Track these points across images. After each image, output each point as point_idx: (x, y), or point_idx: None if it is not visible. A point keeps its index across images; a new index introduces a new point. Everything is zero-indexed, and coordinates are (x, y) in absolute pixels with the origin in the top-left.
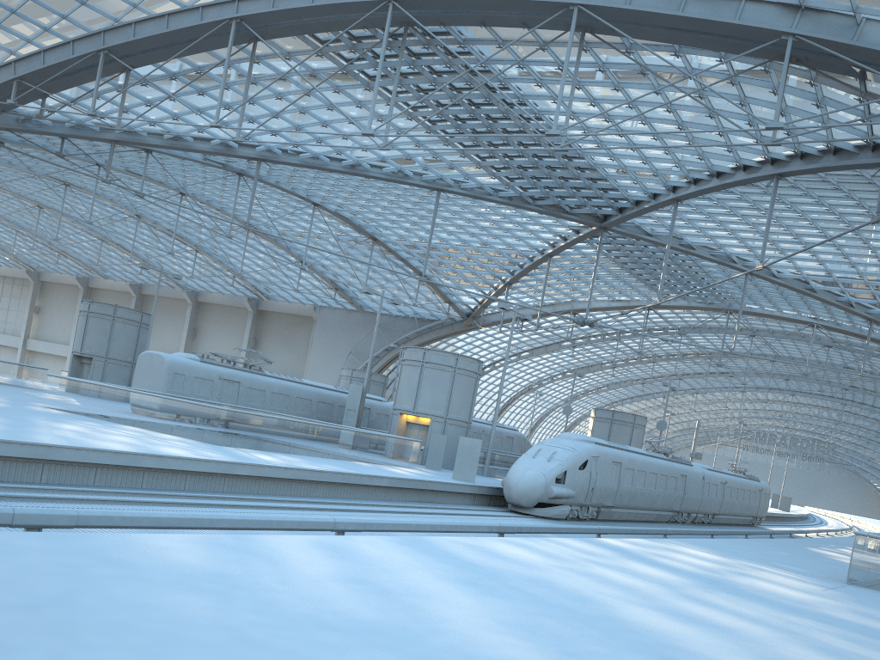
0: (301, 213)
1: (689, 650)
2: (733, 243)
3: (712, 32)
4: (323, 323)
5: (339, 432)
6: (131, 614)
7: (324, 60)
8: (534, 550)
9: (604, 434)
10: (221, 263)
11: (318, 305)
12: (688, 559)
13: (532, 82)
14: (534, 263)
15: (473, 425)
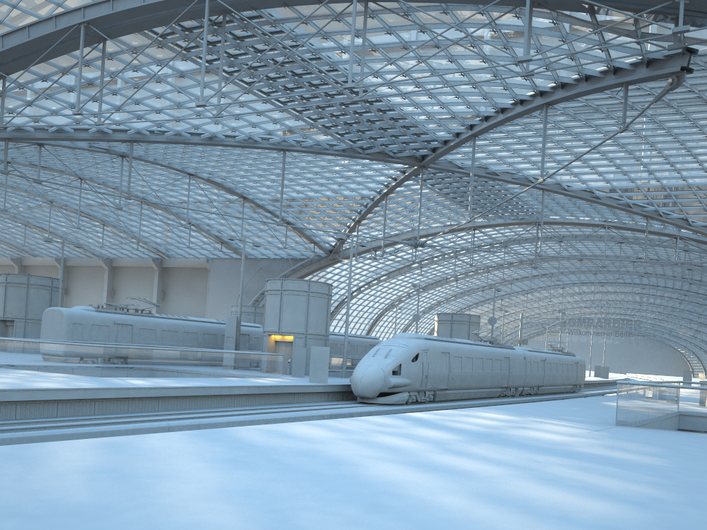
0: (181, 183)
1: (406, 494)
2: (528, 167)
3: None
4: (216, 272)
5: (208, 355)
6: None
7: (166, 51)
8: (329, 428)
9: (447, 333)
10: (125, 232)
11: (210, 258)
12: (479, 421)
13: (337, 50)
14: (375, 202)
15: (340, 339)
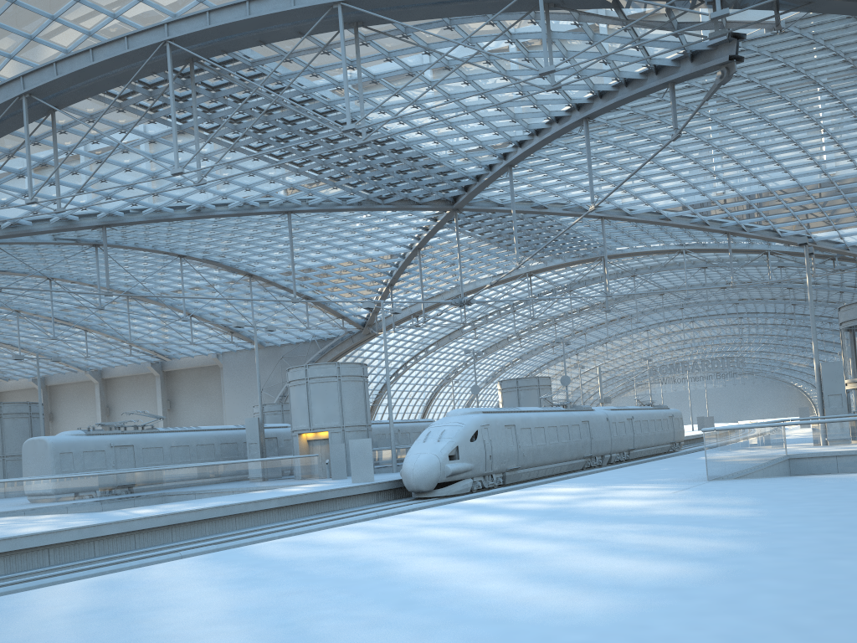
0: (172, 268)
1: (443, 586)
2: (580, 193)
3: None
4: (230, 368)
5: (226, 467)
6: None
7: (128, 114)
8: (368, 530)
9: (514, 403)
10: (113, 336)
11: (220, 352)
12: (547, 498)
13: (332, 87)
14: (407, 259)
15: (387, 427)
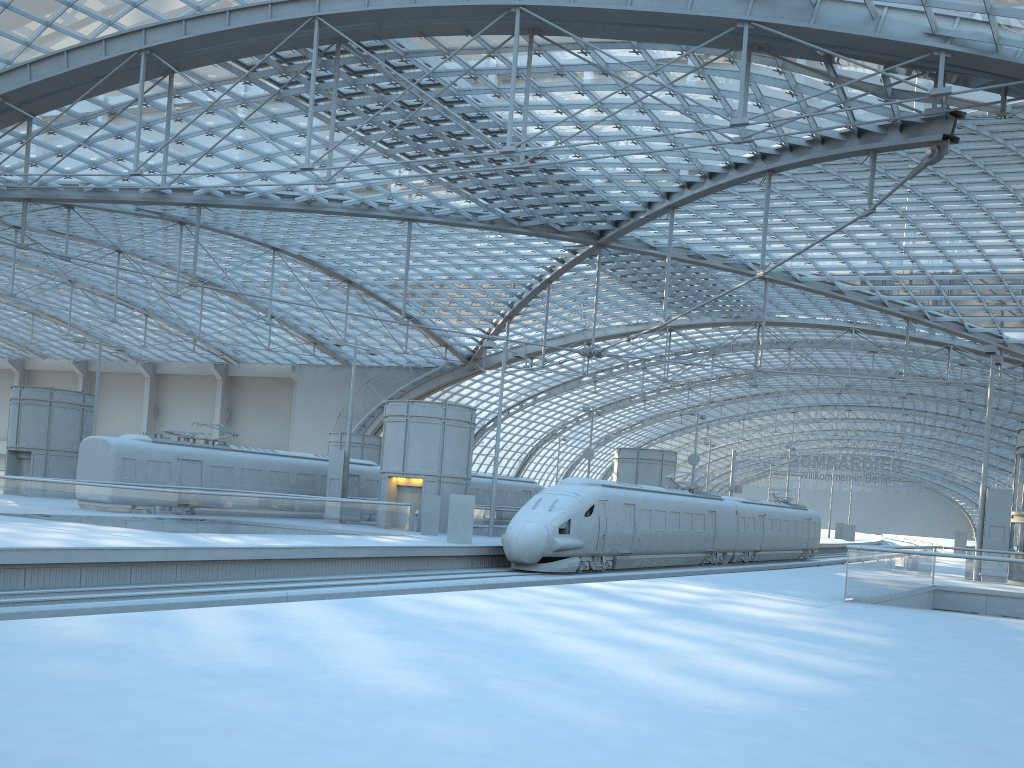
0: (260, 260)
1: (593, 666)
2: (746, 248)
3: (666, 25)
4: (305, 384)
5: (312, 504)
6: (6, 679)
7: (254, 87)
8: (491, 599)
9: (631, 476)
10: (177, 326)
11: (297, 364)
12: (673, 594)
13: (489, 93)
14: (533, 291)
15: (483, 482)
